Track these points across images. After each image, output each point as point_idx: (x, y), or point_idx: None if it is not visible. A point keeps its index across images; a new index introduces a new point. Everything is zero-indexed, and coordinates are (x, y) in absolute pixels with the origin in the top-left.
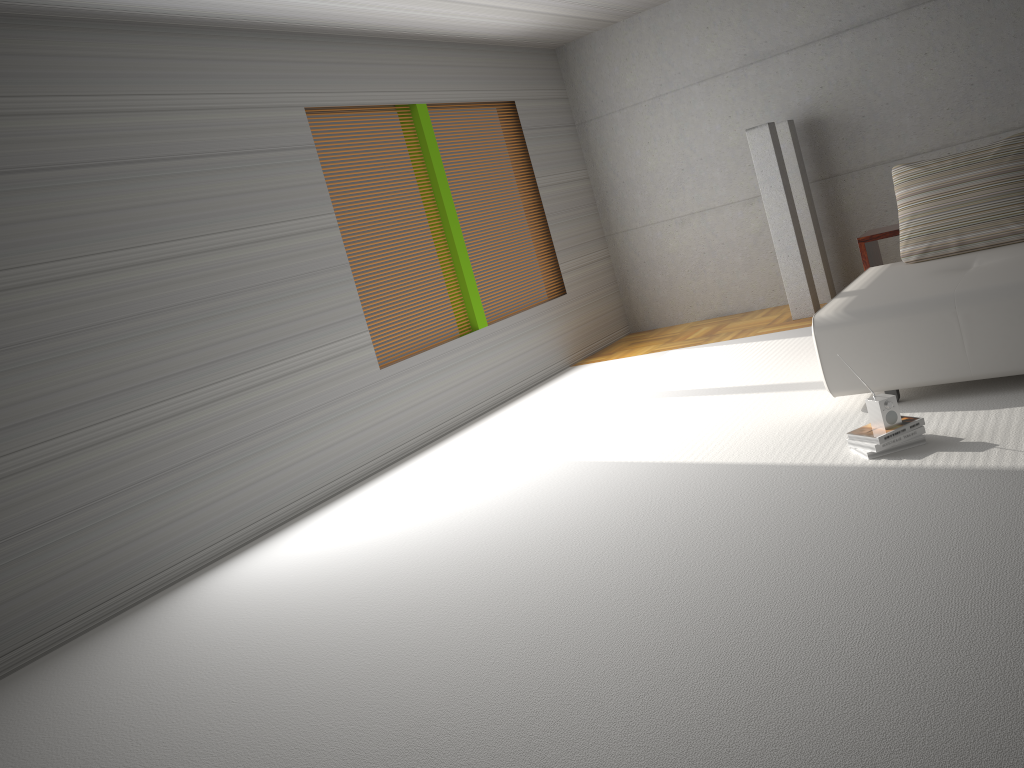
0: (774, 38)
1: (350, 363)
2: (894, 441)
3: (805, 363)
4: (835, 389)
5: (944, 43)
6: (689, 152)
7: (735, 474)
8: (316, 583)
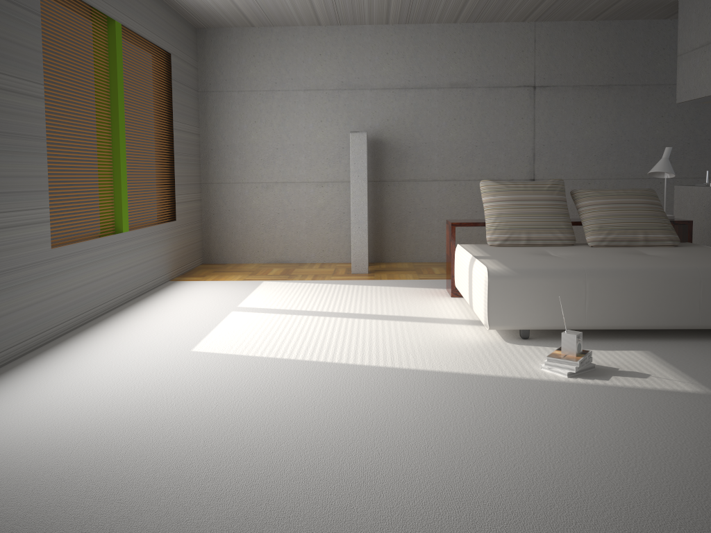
0: (365, 77)
1: (30, 235)
2: (582, 365)
3: (407, 304)
4: (493, 324)
5: (466, 116)
6: (285, 137)
7: (466, 381)
8: (76, 470)
